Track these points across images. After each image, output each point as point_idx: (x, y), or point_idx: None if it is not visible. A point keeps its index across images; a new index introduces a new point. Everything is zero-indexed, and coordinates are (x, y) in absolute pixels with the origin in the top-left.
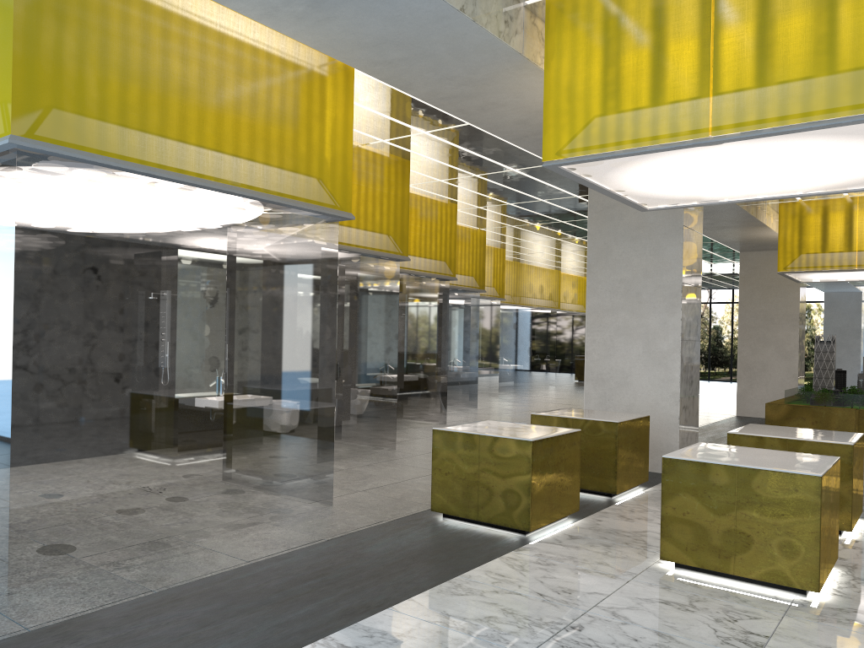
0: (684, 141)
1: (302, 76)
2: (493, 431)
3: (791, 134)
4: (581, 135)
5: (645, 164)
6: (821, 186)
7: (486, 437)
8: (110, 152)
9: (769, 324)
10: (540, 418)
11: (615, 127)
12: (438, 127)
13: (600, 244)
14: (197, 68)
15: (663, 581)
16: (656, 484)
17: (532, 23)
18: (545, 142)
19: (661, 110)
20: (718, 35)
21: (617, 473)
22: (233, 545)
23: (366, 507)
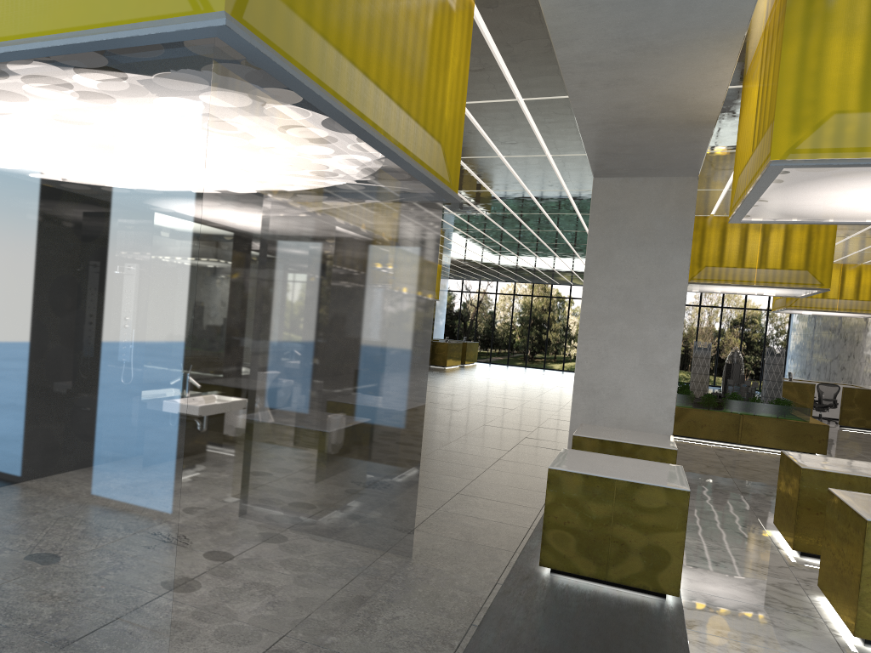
0: None
1: (446, 6)
2: (619, 473)
3: None
4: (831, 133)
5: (868, 177)
6: None
7: (625, 483)
8: (311, 70)
9: None
10: (584, 441)
11: None
12: (480, 99)
13: (601, 247)
14: None
15: None
16: None
17: None
18: (776, 136)
19: None
20: None
21: None
22: (381, 648)
23: (450, 559)
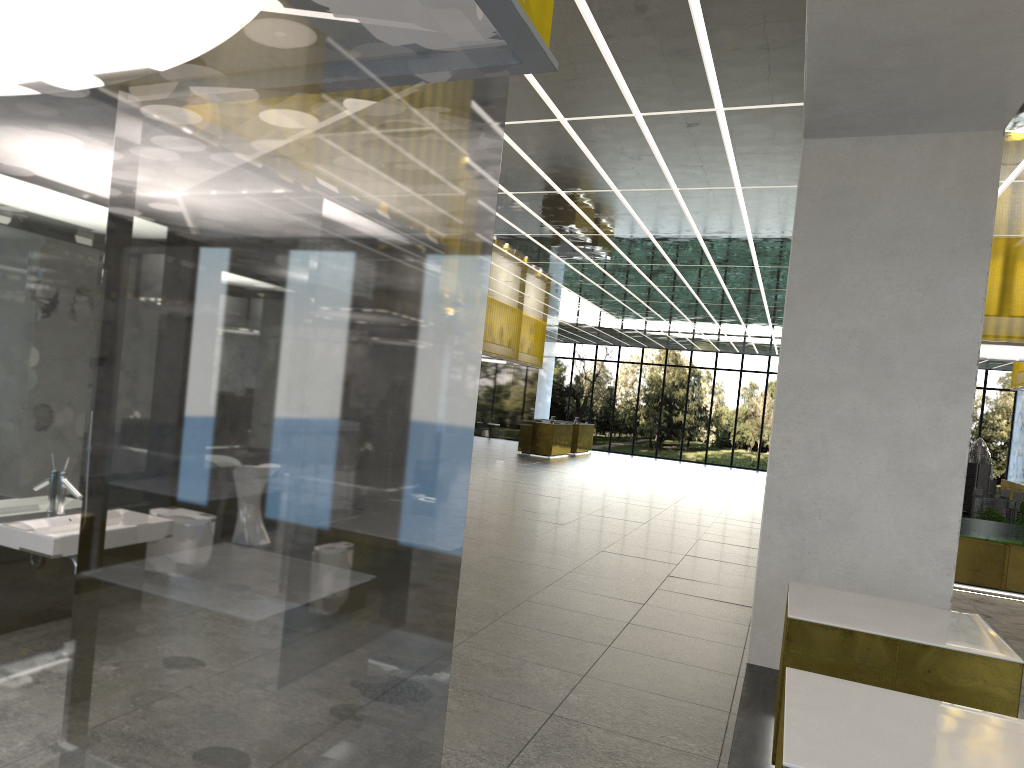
0: None
1: None
2: None
3: None
4: None
5: None
6: None
7: None
8: None
9: None
10: (812, 630)
11: None
12: None
13: (816, 261)
14: None
15: None
16: None
17: None
18: None
19: None
20: None
21: None
22: None
23: None
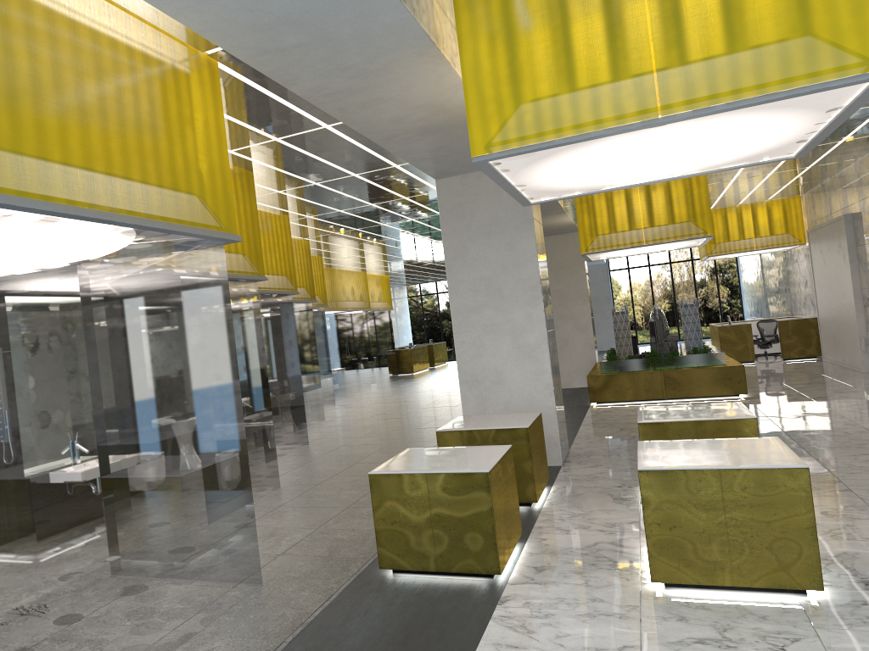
0: (631, 123)
1: (168, 72)
2: (435, 465)
3: (739, 109)
4: (513, 124)
5: (572, 154)
6: (702, 167)
7: (434, 475)
8: None
9: (564, 302)
10: (446, 435)
11: (551, 113)
12: (292, 133)
13: (455, 243)
14: (48, 60)
15: (671, 610)
16: (554, 481)
17: (432, 2)
18: (472, 134)
19: (601, 91)
20: (653, 6)
21: (534, 481)
22: None
23: (301, 577)
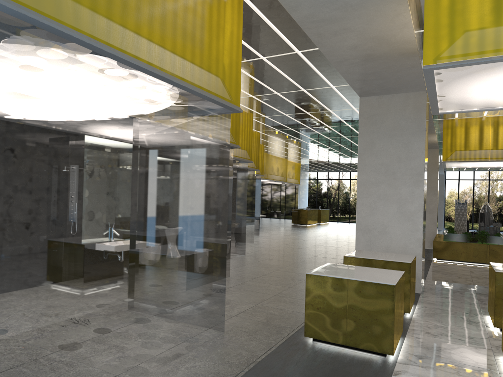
0: None
1: None
2: (353, 275)
3: None
4: (460, 44)
5: (497, 71)
6: None
7: (354, 281)
8: (83, 29)
9: None
10: (350, 259)
11: (493, 37)
12: (274, 54)
13: (367, 139)
14: None
15: None
16: (417, 302)
17: None
18: (425, 49)
19: None
20: None
21: (410, 299)
22: None
23: (249, 332)
